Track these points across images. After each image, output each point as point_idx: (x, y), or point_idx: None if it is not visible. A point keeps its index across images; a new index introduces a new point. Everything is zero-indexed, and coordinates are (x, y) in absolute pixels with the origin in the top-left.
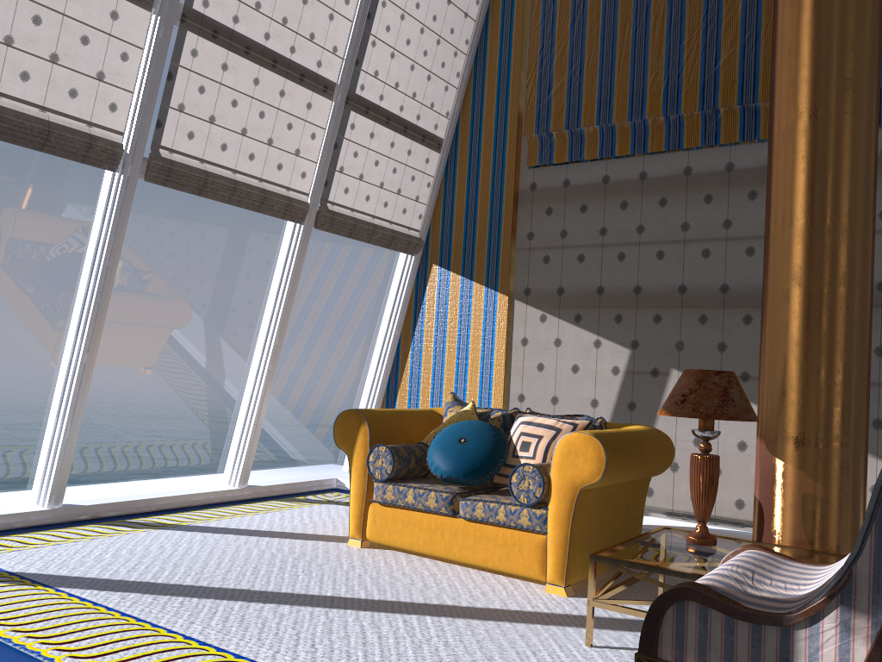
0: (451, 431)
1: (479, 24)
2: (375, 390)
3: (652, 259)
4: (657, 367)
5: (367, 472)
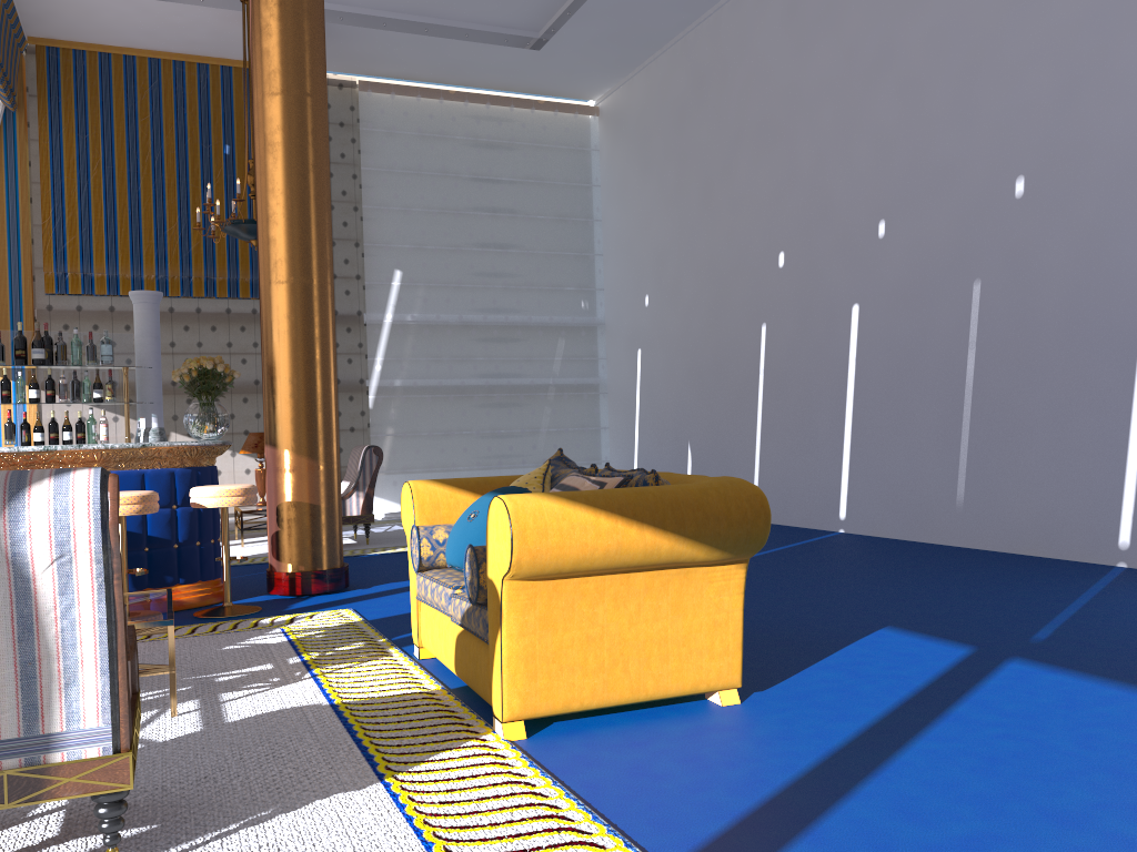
0: None
1: None
2: None
3: None
4: None
5: None
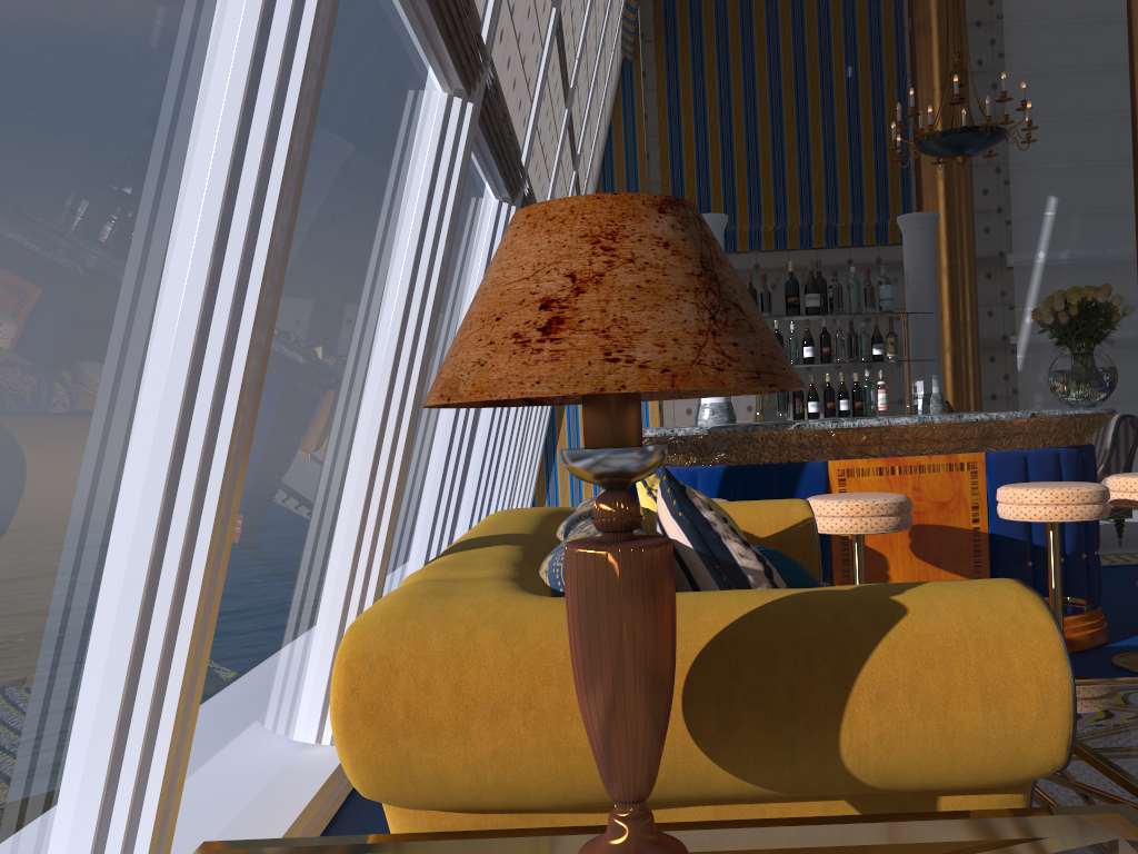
0: None
1: (606, 132)
2: (538, 445)
3: None
4: None
5: None
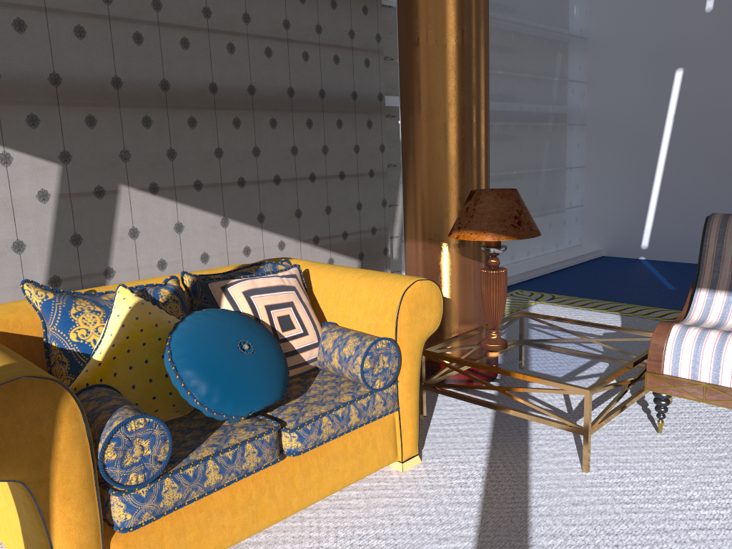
0: (213, 340)
1: None
2: None
3: (69, 36)
4: (102, 185)
5: (95, 488)
